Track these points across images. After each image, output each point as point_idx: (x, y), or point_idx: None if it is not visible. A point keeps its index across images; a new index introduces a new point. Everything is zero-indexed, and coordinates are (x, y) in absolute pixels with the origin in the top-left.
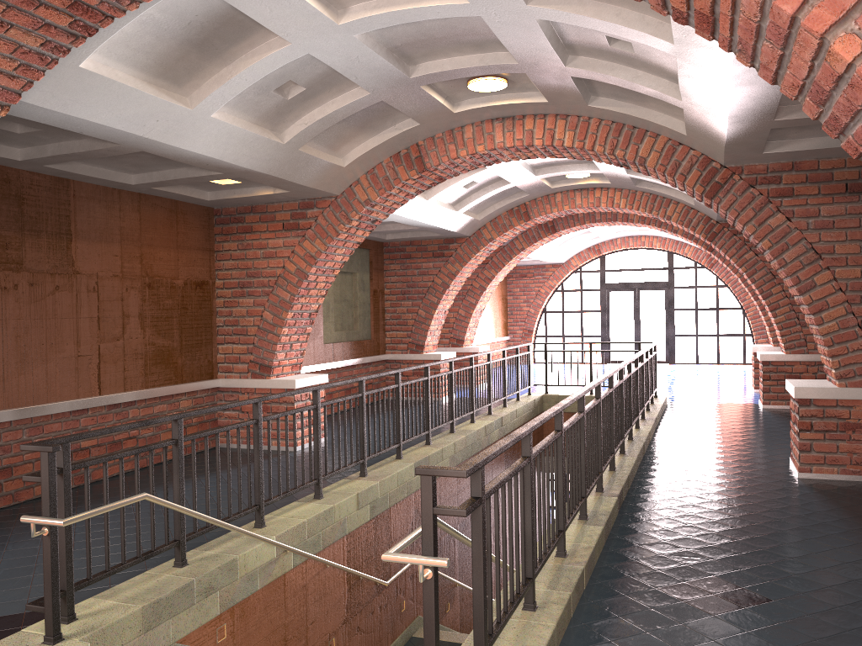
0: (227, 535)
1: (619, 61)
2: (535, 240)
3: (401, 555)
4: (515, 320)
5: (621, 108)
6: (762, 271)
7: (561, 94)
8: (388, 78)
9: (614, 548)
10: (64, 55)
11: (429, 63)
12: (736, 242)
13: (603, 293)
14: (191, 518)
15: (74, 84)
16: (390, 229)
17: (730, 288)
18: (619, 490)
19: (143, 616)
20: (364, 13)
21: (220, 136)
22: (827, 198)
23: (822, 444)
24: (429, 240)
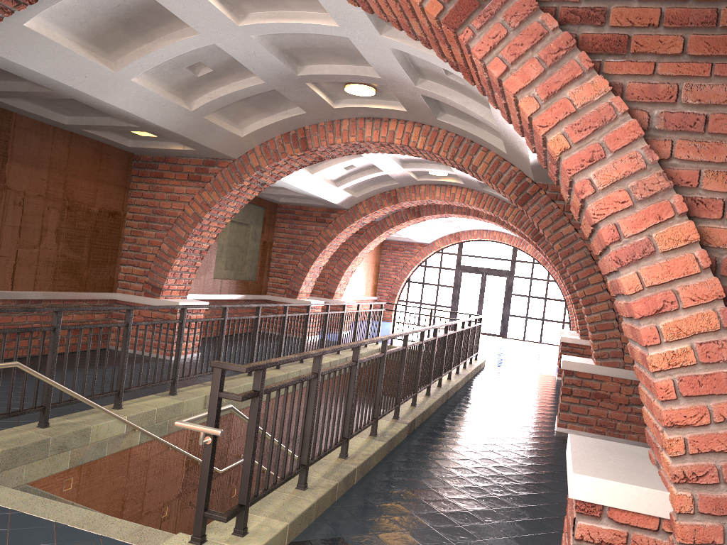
0: (89, 411)
1: (455, 89)
2: (403, 220)
3: (189, 423)
4: (384, 284)
5: (461, 125)
6: None
7: (415, 107)
8: (279, 73)
9: (390, 460)
10: (8, 15)
11: (313, 66)
12: None
13: (457, 272)
14: (67, 397)
15: (18, 38)
16: (282, 193)
17: (557, 283)
18: (411, 420)
19: (2, 458)
20: (259, 20)
21: (137, 97)
22: None
23: (577, 407)
24: (315, 208)
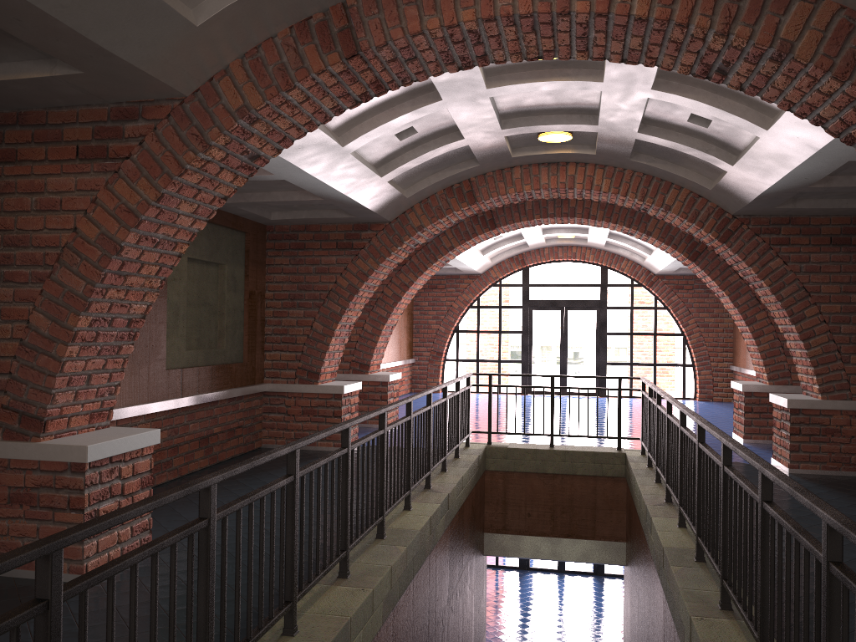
0: None
1: None
2: (469, 236)
3: None
4: (422, 339)
5: None
6: (792, 285)
7: None
8: None
9: None
10: None
11: None
12: (758, 245)
13: (525, 311)
14: None
15: None
16: (278, 199)
17: (670, 311)
18: None
19: None
20: None
21: None
22: None
23: None
24: (333, 225)
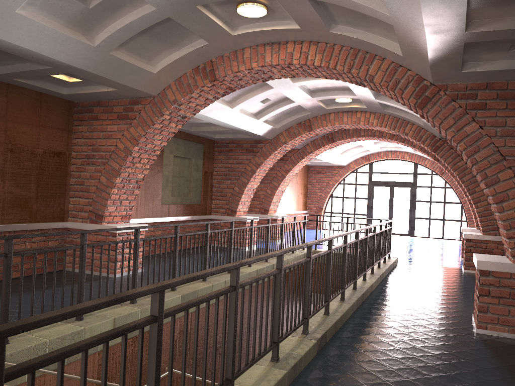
0: None
1: None
2: (320, 146)
3: None
4: (312, 200)
5: (354, 33)
6: (469, 175)
7: (307, 20)
8: None
9: None
10: None
11: None
12: (452, 154)
13: (370, 187)
14: None
15: None
16: (213, 129)
17: (453, 189)
18: (321, 334)
19: None
20: None
21: (31, 31)
22: (513, 112)
23: (497, 308)
24: (245, 141)
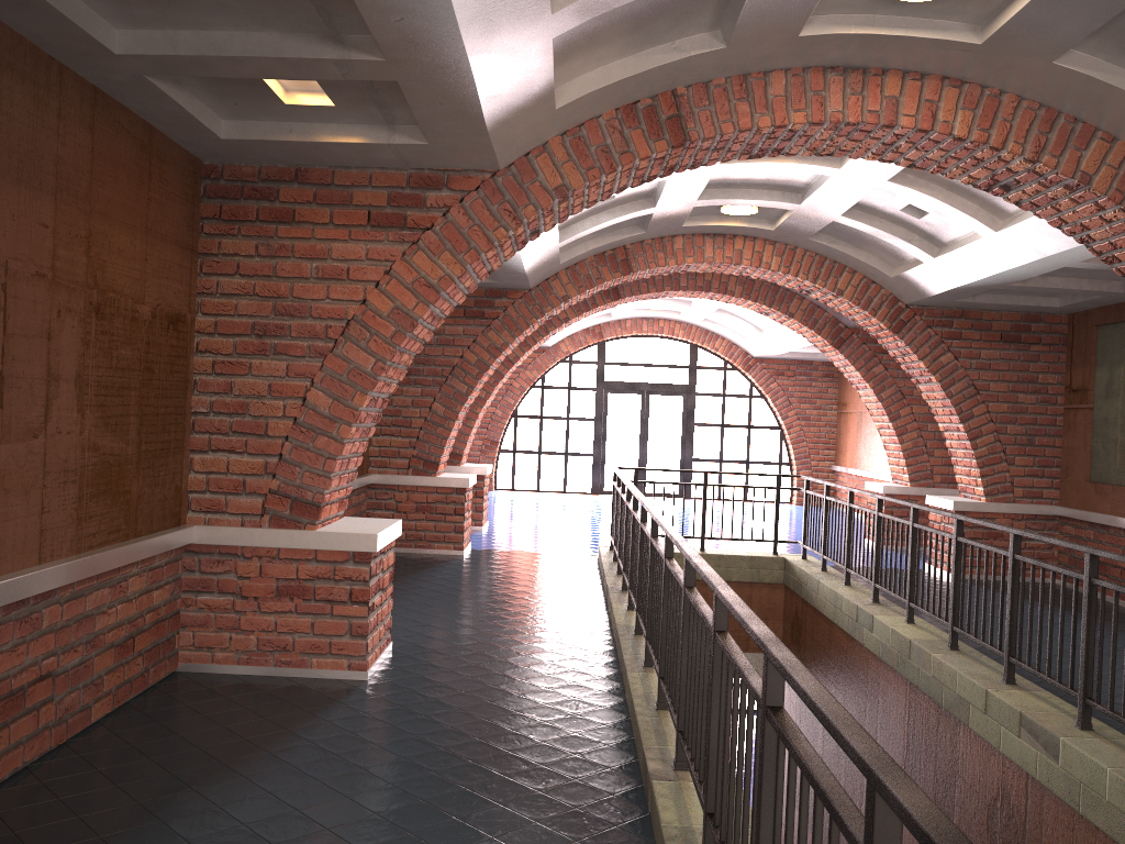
0: None
1: None
2: (588, 307)
3: None
4: None
5: (1111, 76)
6: (962, 382)
7: (1043, 28)
8: None
9: None
10: None
11: None
12: (930, 338)
13: (600, 394)
14: None
15: None
16: None
17: (767, 401)
18: None
19: None
20: None
21: None
22: None
23: None
24: None
